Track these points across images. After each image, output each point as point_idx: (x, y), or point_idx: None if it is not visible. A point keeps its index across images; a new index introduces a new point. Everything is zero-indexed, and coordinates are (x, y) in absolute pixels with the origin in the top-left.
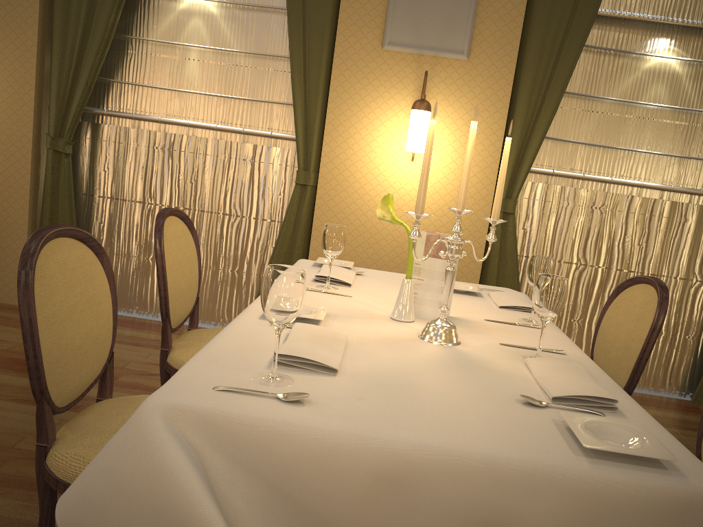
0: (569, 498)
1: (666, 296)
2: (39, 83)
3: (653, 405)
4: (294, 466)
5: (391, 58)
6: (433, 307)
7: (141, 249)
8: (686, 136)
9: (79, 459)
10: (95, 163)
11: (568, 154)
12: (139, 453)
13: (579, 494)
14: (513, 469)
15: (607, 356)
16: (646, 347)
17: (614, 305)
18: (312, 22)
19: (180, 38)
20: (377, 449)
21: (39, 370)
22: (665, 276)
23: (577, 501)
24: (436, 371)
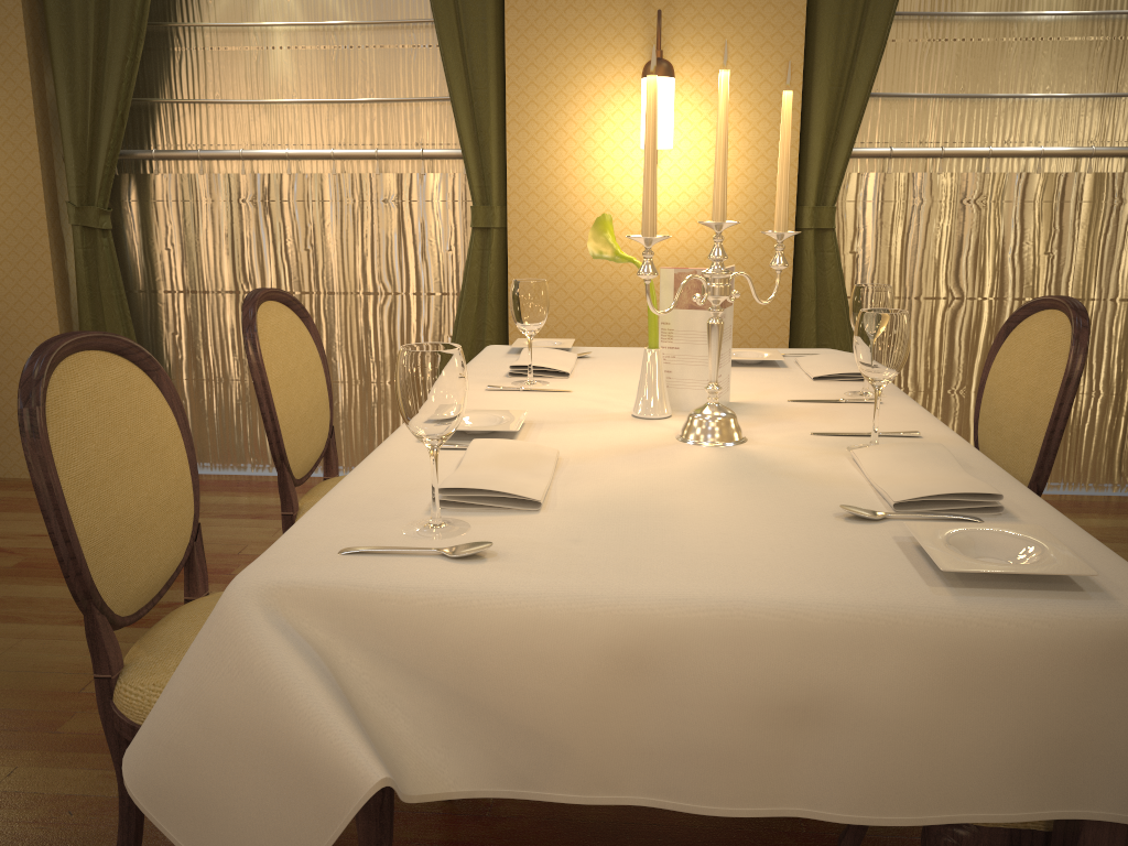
0: (924, 654)
1: (1084, 323)
2: (42, 121)
3: (1094, 511)
4: (477, 657)
5: None
6: (700, 390)
7: (245, 367)
8: (1110, 59)
9: (161, 691)
10: (150, 239)
11: (912, 117)
12: (230, 663)
13: (939, 646)
14: (828, 618)
15: (1000, 436)
16: (1059, 411)
17: (1003, 351)
18: None
19: (253, 14)
20: (606, 614)
21: (77, 562)
22: (1096, 299)
23: (938, 658)
24: (705, 486)
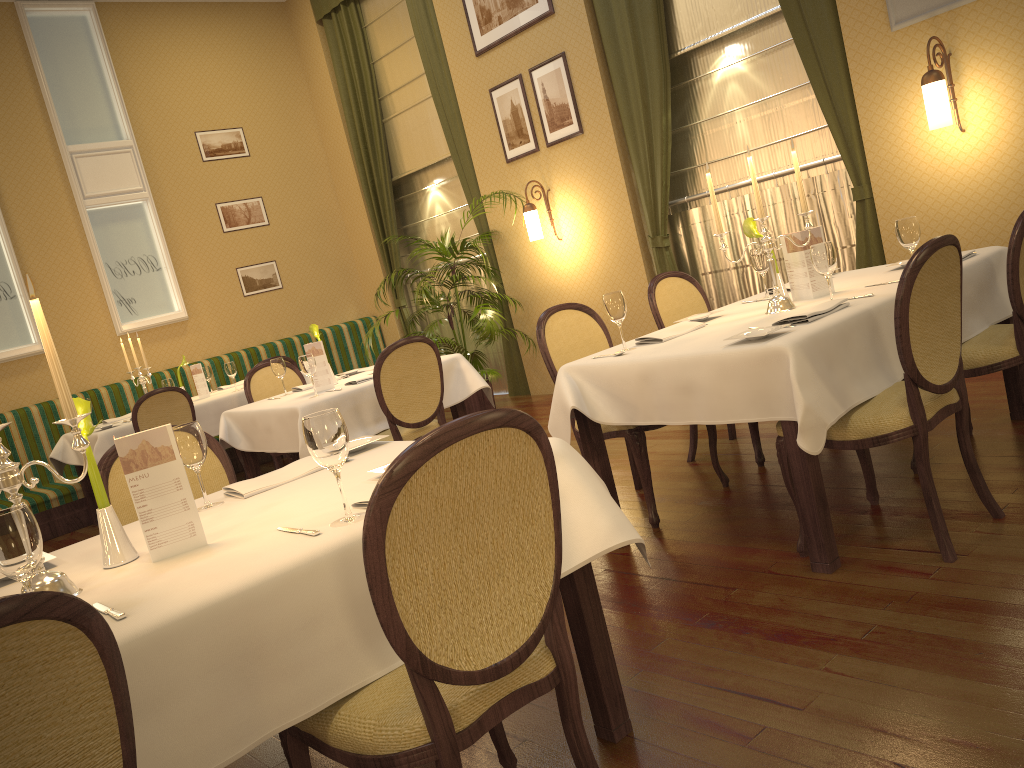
0: (712, 366)
1: (1023, 215)
2: (632, 197)
3: None
4: (611, 381)
5: (905, 36)
6: (805, 289)
7: None
8: None
9: None
10: (691, 246)
11: None
12: (556, 387)
13: (715, 363)
14: (687, 358)
15: None
16: (1007, 269)
17: None
18: (819, 40)
19: (723, 107)
20: (636, 364)
21: (556, 377)
22: None
23: (715, 367)
24: (731, 328)
